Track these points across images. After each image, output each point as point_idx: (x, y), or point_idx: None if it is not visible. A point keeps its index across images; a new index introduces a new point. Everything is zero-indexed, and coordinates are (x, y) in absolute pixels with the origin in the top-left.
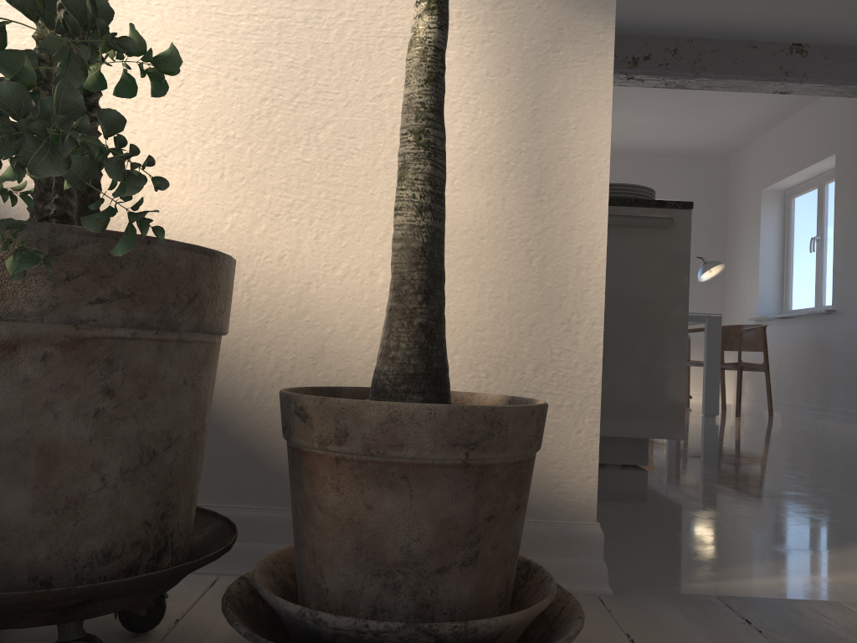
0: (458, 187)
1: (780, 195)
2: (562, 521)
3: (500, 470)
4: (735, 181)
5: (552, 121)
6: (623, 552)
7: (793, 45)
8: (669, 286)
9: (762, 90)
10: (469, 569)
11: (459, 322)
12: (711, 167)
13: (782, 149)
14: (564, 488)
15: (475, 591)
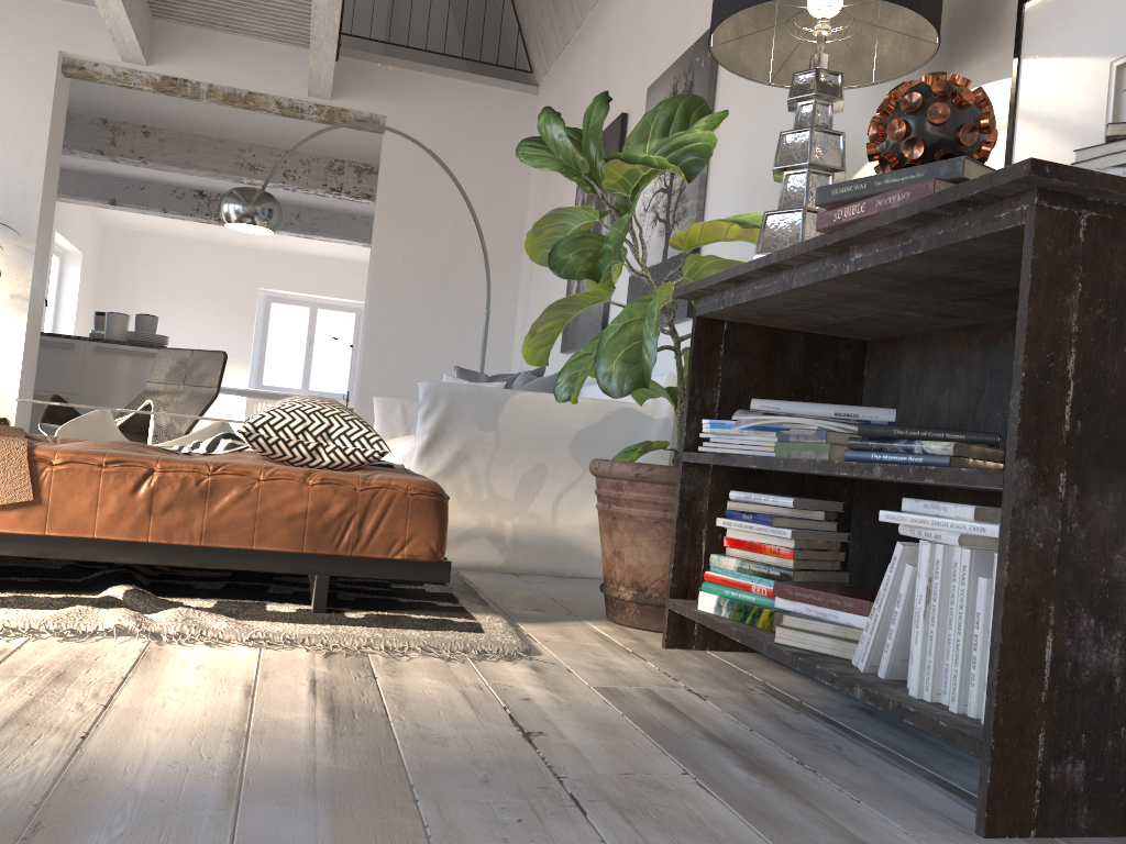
0: None
1: None
2: None
3: None
4: None
5: (6, 343)
6: None
7: None
8: None
9: (366, 246)
10: None
11: None
12: None
13: None
14: None
15: None
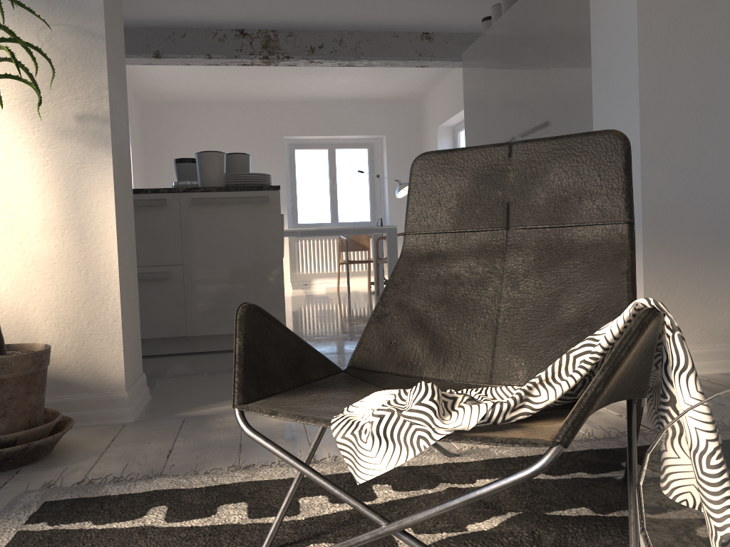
0: (39, 239)
1: (450, 130)
2: (109, 392)
3: (12, 380)
4: (424, 119)
5: (84, 203)
6: (170, 402)
7: (423, 34)
8: (270, 238)
9: (407, 66)
10: (3, 418)
11: (47, 305)
12: (407, 109)
13: (445, 98)
14: (108, 377)
15: (8, 426)
